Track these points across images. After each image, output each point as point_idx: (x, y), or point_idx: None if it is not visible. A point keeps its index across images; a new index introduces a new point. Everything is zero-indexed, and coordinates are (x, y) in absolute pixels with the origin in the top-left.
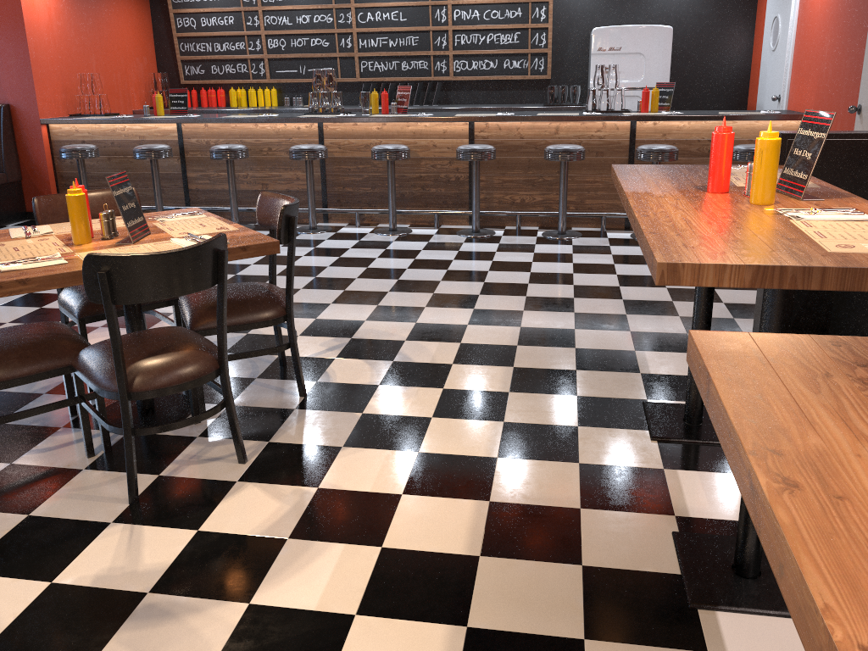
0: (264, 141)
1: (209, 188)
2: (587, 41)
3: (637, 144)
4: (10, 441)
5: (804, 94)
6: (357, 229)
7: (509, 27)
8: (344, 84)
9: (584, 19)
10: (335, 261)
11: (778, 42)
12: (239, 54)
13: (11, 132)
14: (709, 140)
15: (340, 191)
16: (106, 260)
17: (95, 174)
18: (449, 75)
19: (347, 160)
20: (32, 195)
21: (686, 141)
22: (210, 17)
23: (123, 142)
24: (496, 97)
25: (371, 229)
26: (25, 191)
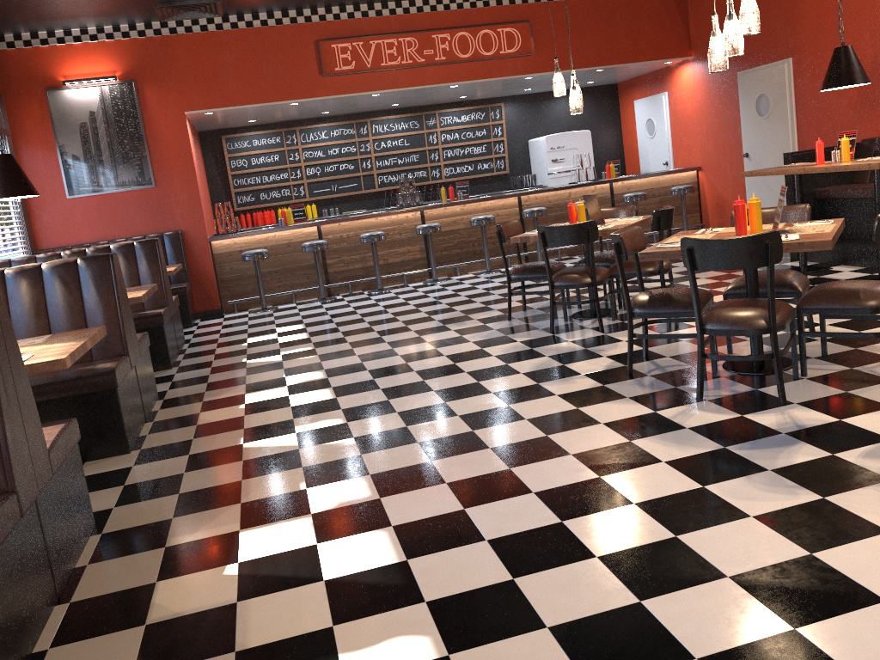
0: (383, 229)
1: (344, 269)
2: (527, 146)
3: (614, 196)
4: (566, 327)
5: (690, 157)
6: (462, 276)
7: (479, 142)
8: (365, 194)
9: (523, 132)
10: (501, 283)
11: (656, 133)
12: (283, 182)
13: (185, 251)
14: (652, 188)
15: (439, 255)
16: (661, 212)
17: (251, 274)
18: (442, 179)
19: (442, 233)
20: (201, 298)
21: (640, 190)
22: (259, 157)
23: (274, 246)
24: (474, 190)
25: (471, 274)
26: (194, 296)
